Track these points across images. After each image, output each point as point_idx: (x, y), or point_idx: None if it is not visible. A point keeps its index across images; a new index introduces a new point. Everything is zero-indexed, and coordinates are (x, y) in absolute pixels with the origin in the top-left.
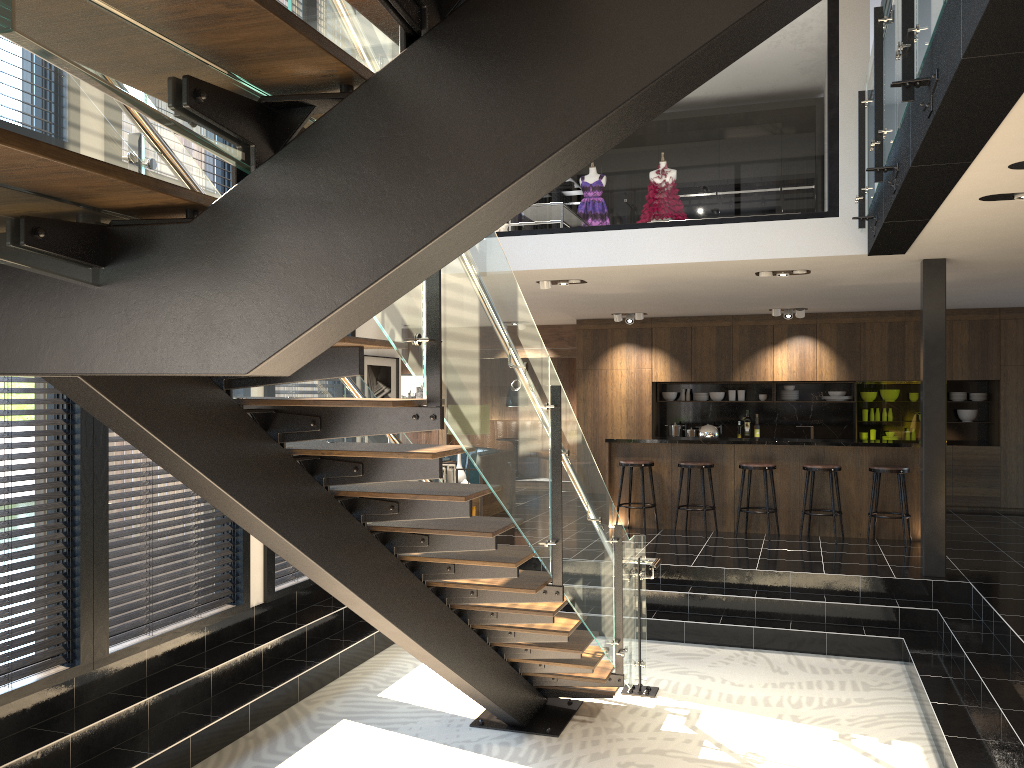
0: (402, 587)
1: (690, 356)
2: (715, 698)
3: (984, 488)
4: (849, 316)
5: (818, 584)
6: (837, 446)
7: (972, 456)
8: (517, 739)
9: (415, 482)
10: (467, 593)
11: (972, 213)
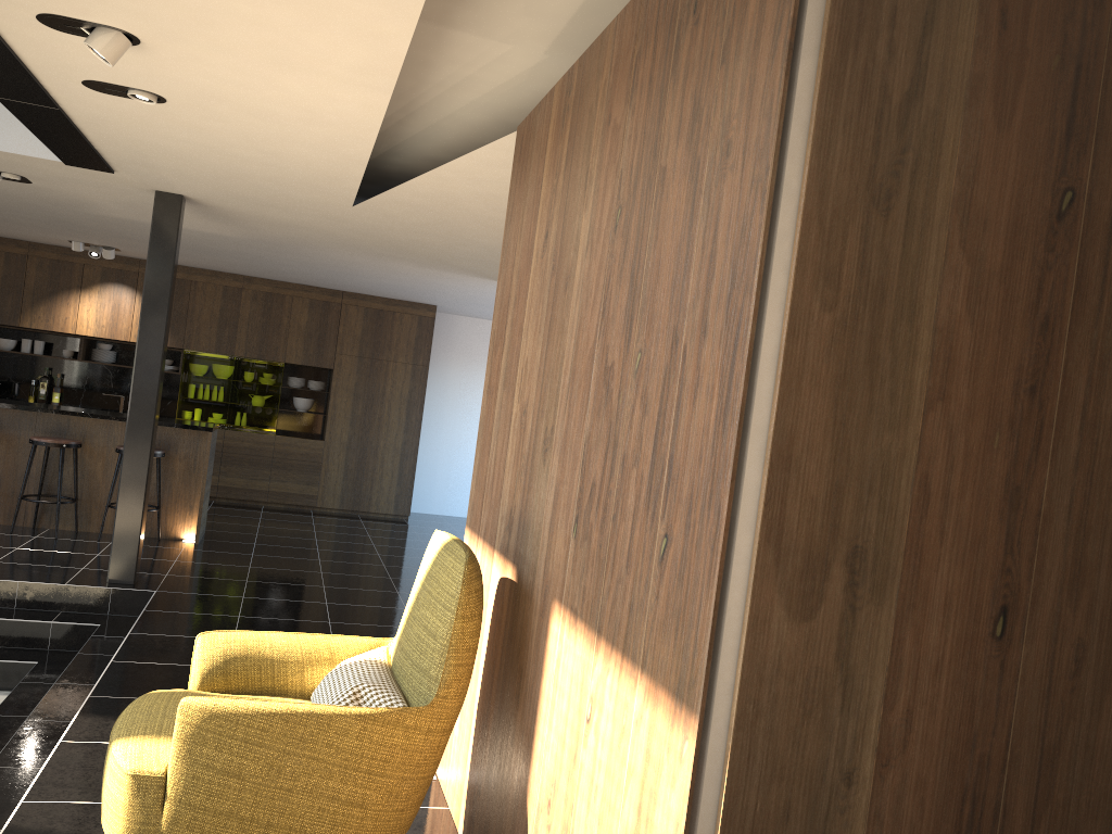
0: None
1: None
2: None
3: (303, 485)
4: (180, 270)
5: None
6: (87, 418)
7: (295, 449)
8: None
9: None
10: None
11: (112, 114)
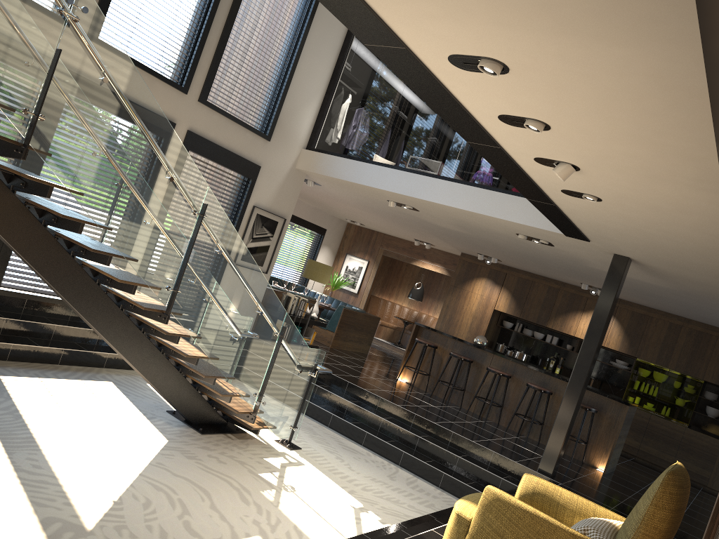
0: (73, 276)
1: (524, 300)
2: (324, 466)
3: (699, 467)
4: (643, 308)
5: (466, 446)
6: (559, 379)
7: (698, 440)
8: (179, 425)
9: (81, 215)
10: (130, 305)
11: (579, 207)
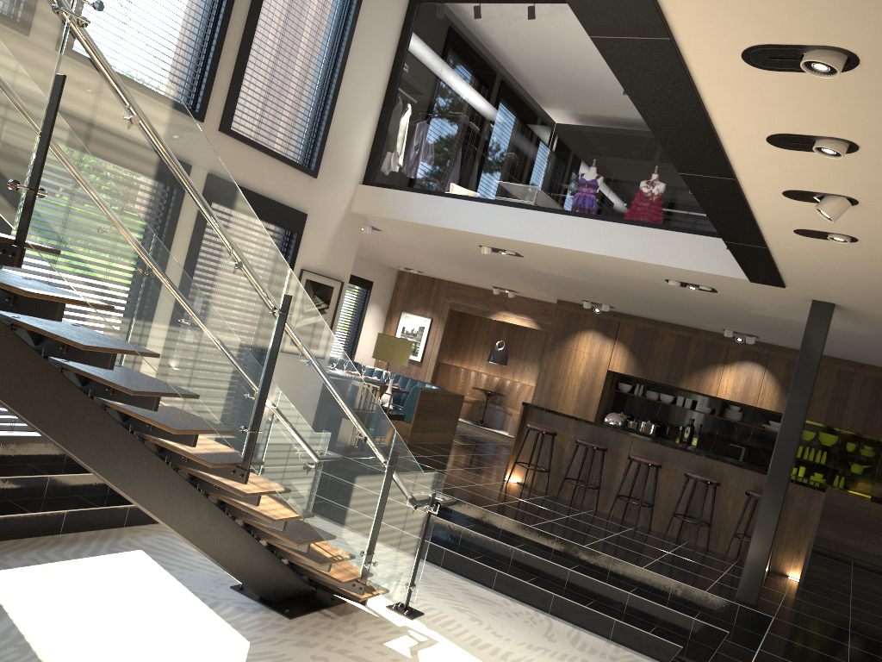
0: (94, 426)
1: (647, 355)
2: (463, 638)
3: None
4: None
5: (634, 576)
6: (725, 464)
7: None
8: (255, 609)
9: (104, 335)
10: (181, 456)
11: (805, 249)
